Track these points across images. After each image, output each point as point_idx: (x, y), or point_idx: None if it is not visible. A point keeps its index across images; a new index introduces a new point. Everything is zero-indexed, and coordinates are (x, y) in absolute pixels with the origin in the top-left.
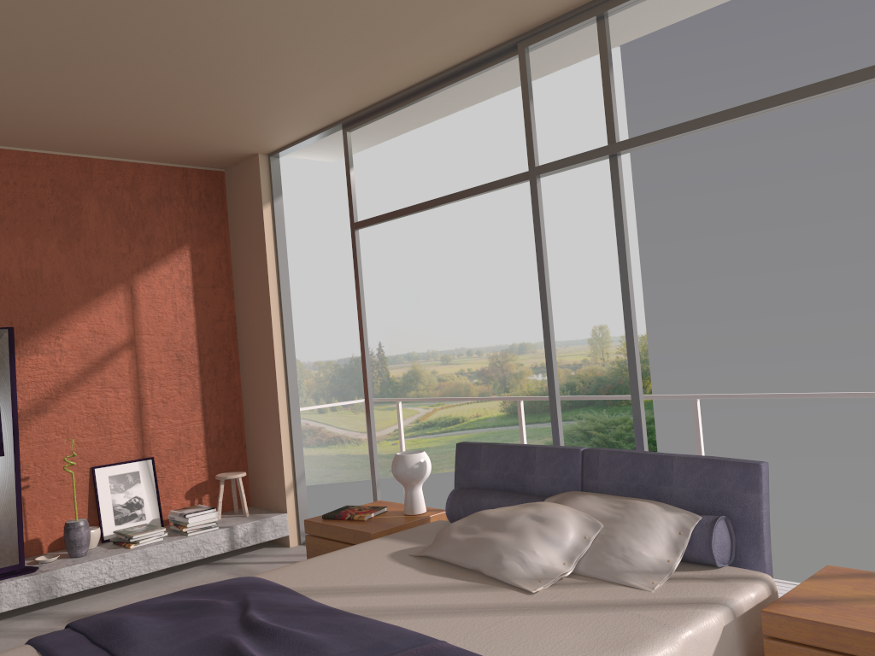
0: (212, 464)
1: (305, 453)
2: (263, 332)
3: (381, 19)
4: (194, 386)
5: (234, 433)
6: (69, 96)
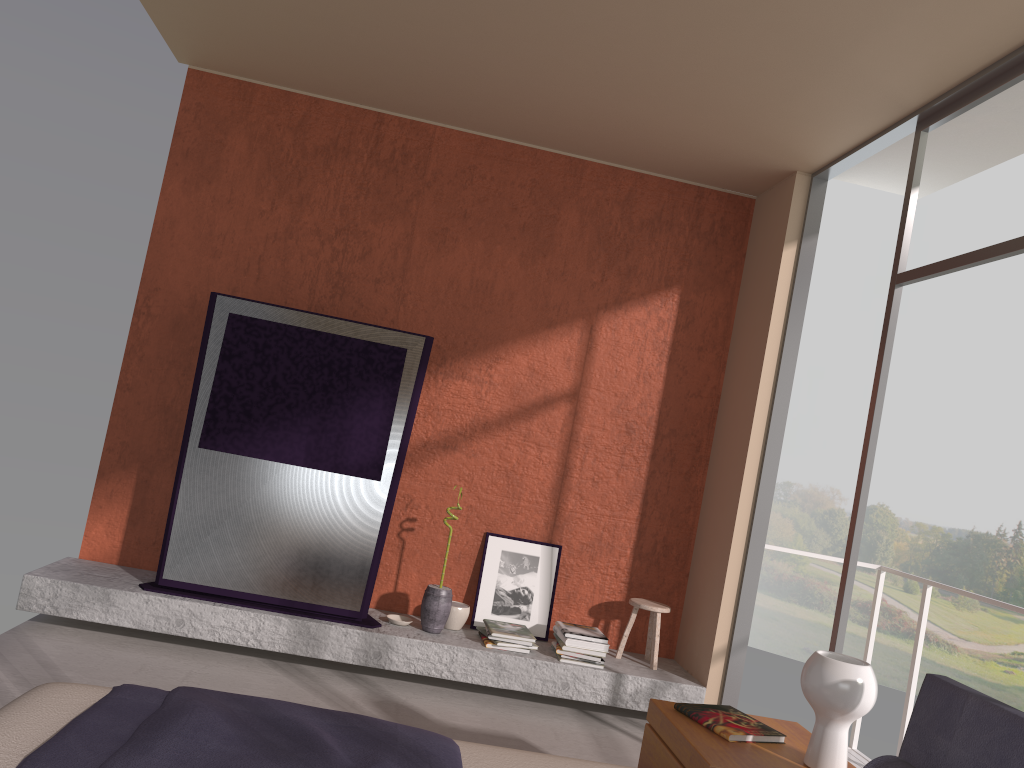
0: (635, 582)
1: None
2: (742, 423)
3: None
4: (638, 472)
5: (676, 552)
6: (530, 54)
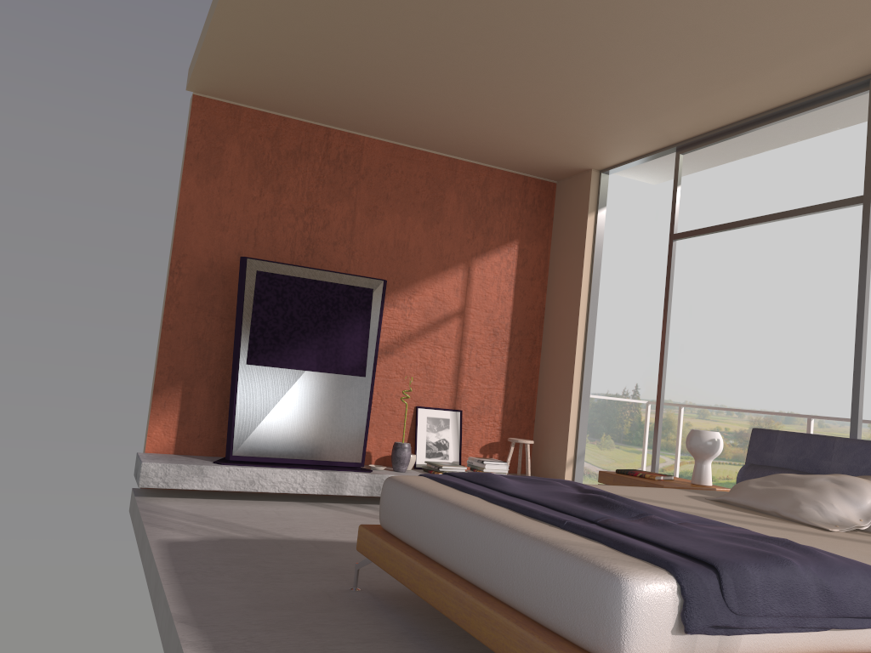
0: (505, 429)
1: None
2: (569, 323)
3: (746, 51)
4: (502, 359)
5: (527, 407)
6: (467, 104)
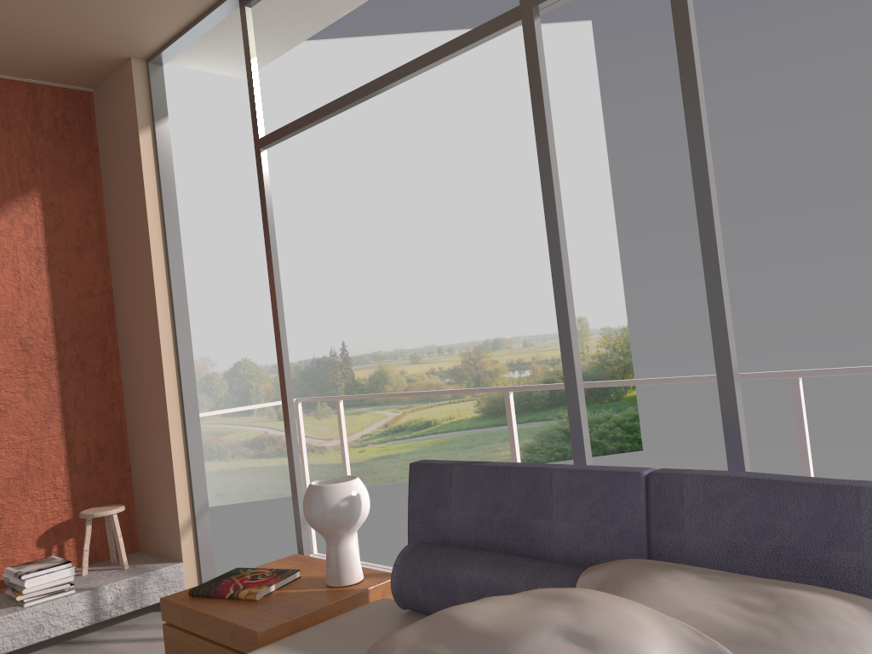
0: (79, 495)
1: (265, 465)
2: (145, 309)
3: None
4: (49, 387)
5: (112, 451)
6: None
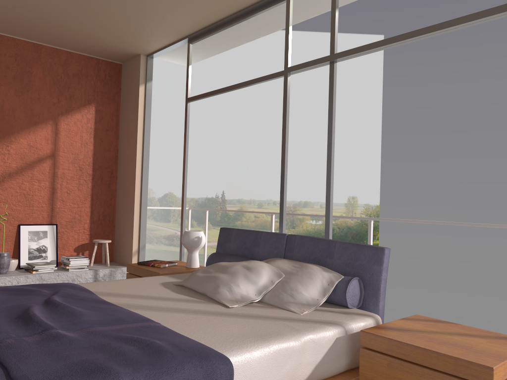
0: (93, 233)
1: (172, 250)
2: (131, 159)
3: None
4: (87, 186)
5: (109, 217)
6: None
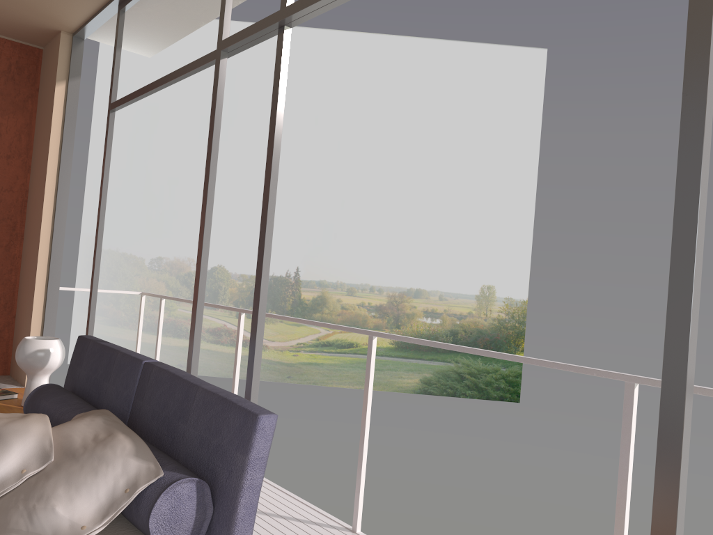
0: None
1: (219, 350)
2: (39, 207)
3: None
4: None
5: (4, 302)
6: None
